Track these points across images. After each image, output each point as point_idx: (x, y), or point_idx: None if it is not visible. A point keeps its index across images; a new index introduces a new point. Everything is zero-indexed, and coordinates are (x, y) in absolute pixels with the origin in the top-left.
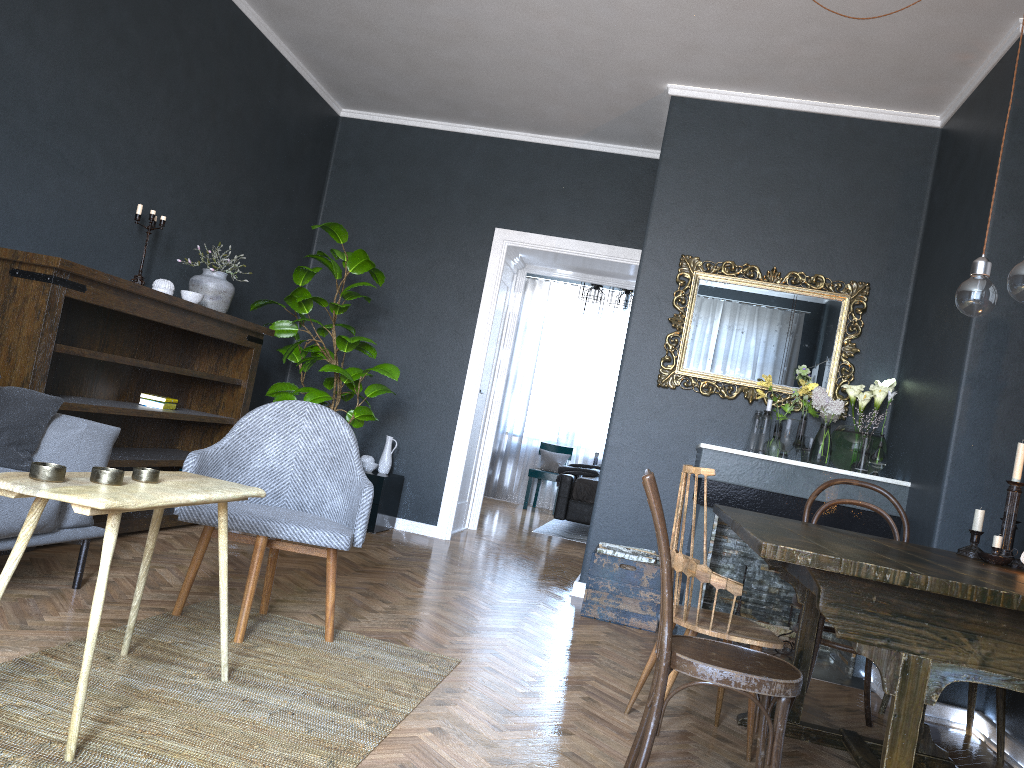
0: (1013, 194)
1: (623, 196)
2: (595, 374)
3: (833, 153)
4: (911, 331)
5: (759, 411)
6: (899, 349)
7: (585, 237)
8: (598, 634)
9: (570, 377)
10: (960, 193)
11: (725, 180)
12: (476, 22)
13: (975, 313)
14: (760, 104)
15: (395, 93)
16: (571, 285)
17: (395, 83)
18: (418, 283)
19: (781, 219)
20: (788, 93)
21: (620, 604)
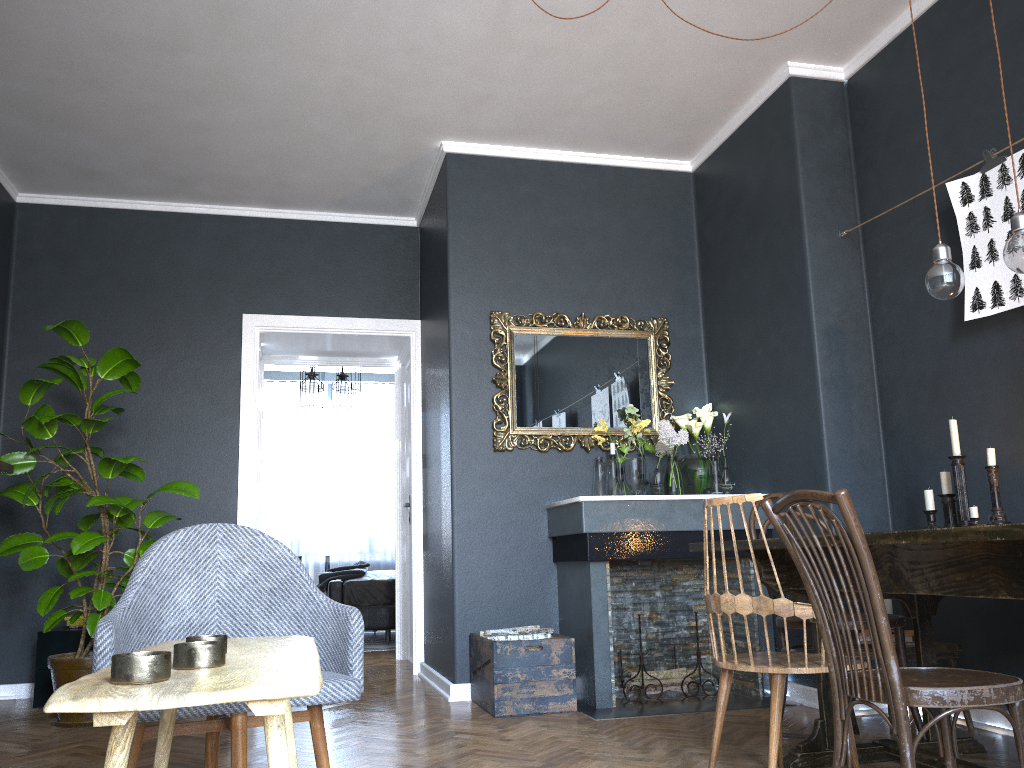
0: (817, 213)
1: (379, 266)
2: (310, 472)
3: (609, 200)
4: (715, 357)
5: (600, 457)
6: (704, 376)
7: (347, 313)
8: (541, 729)
9: (284, 480)
10: (747, 222)
11: (516, 233)
12: (240, 74)
13: (951, 295)
14: (534, 157)
15: (102, 168)
16: (267, 382)
17: (106, 155)
18: (157, 388)
19: (576, 266)
20: (561, 145)
21: (535, 691)
